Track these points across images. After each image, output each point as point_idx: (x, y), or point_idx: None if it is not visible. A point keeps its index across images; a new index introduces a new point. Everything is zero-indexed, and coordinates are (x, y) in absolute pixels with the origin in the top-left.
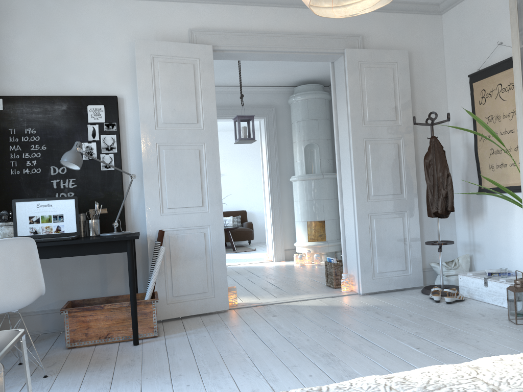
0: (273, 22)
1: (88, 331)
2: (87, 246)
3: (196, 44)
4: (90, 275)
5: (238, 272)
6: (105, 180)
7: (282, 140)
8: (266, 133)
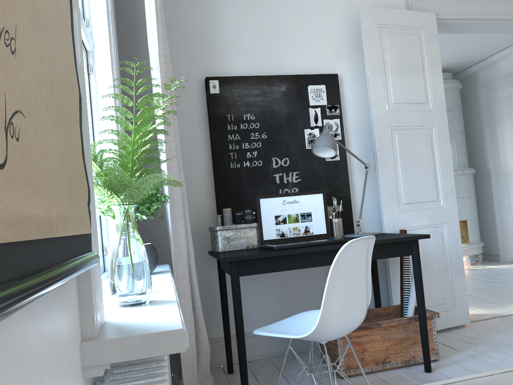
0: None
1: (364, 355)
2: None
3: (420, 11)
4: (315, 286)
5: None
6: (330, 172)
7: None
8: None
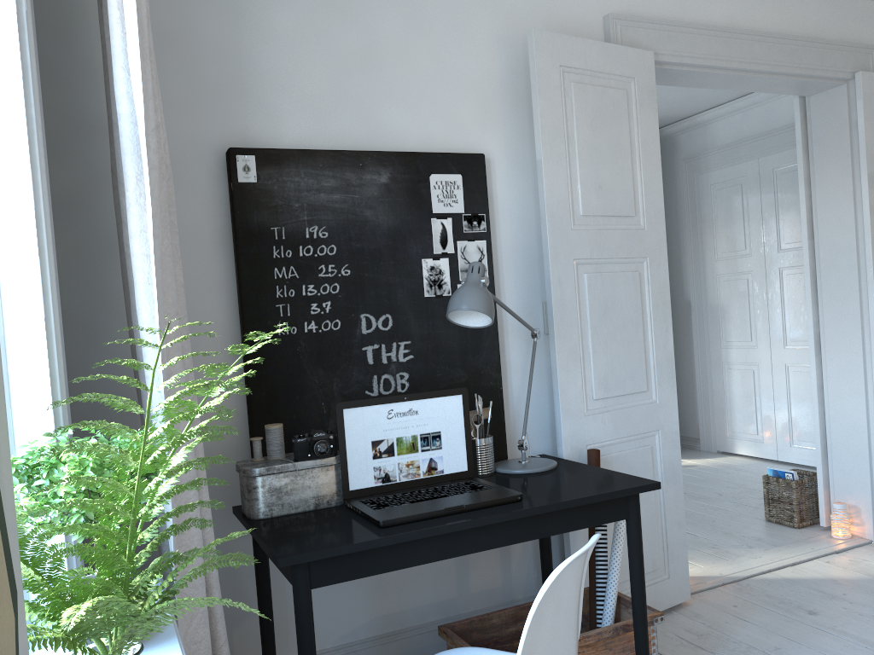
0: (741, 10)
1: None
2: (555, 514)
3: (630, 47)
4: None
5: None
6: (467, 342)
7: None
8: None
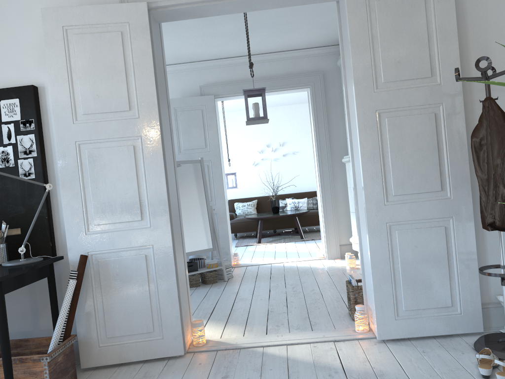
0: None
1: None
2: None
3: (124, 3)
4: (19, 305)
5: (271, 276)
6: (25, 191)
7: (334, 112)
8: (313, 105)
